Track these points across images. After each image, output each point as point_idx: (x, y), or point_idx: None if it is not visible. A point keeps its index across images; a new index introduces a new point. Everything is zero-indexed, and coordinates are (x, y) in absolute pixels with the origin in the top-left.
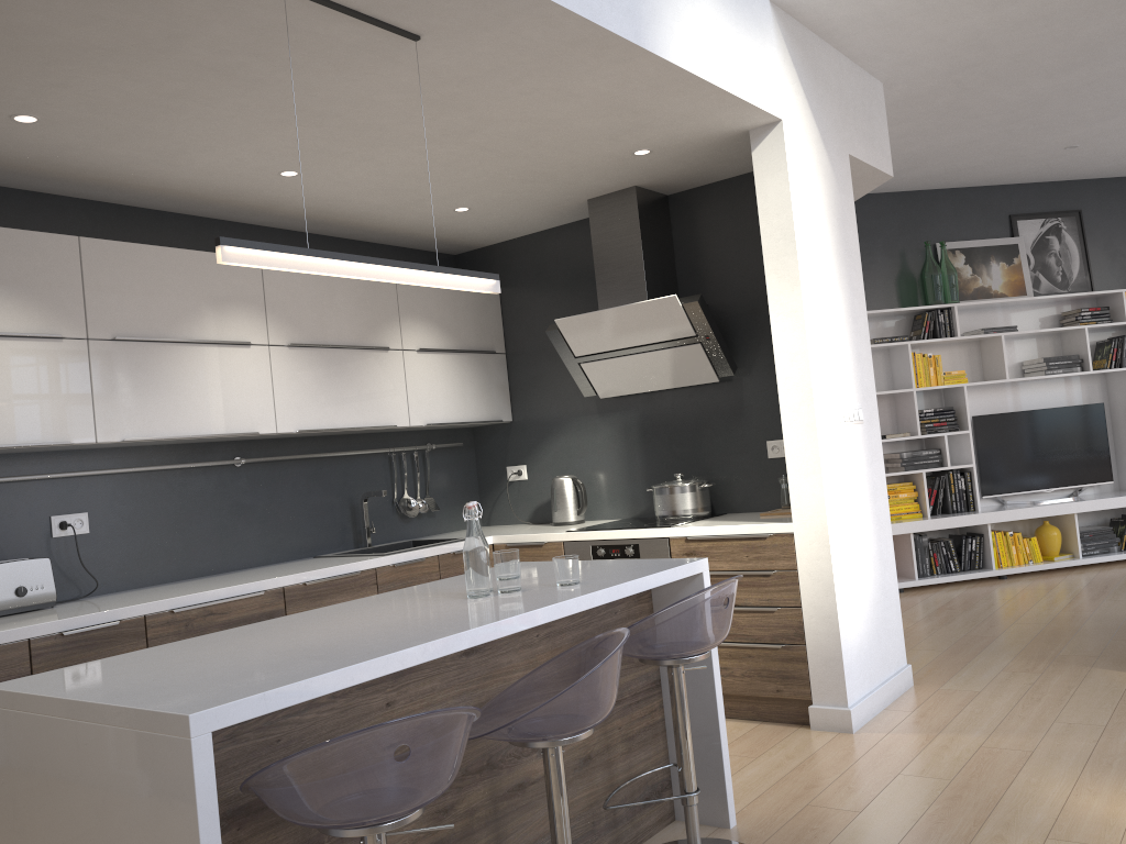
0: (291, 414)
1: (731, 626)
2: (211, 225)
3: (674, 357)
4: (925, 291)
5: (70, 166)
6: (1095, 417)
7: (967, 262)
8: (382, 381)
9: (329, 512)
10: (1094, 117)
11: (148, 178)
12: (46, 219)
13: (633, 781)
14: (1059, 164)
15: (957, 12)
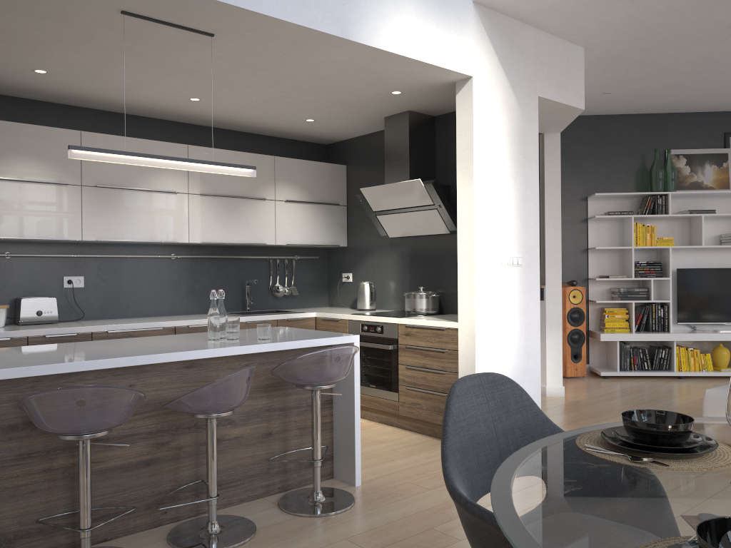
0: (199, 233)
1: (423, 380)
2: (168, 124)
3: (424, 216)
4: (650, 182)
5: (77, 93)
6: None
7: (687, 163)
8: (259, 218)
9: (227, 289)
10: None
11: (121, 100)
12: (73, 119)
13: (303, 452)
14: None
15: (608, 6)
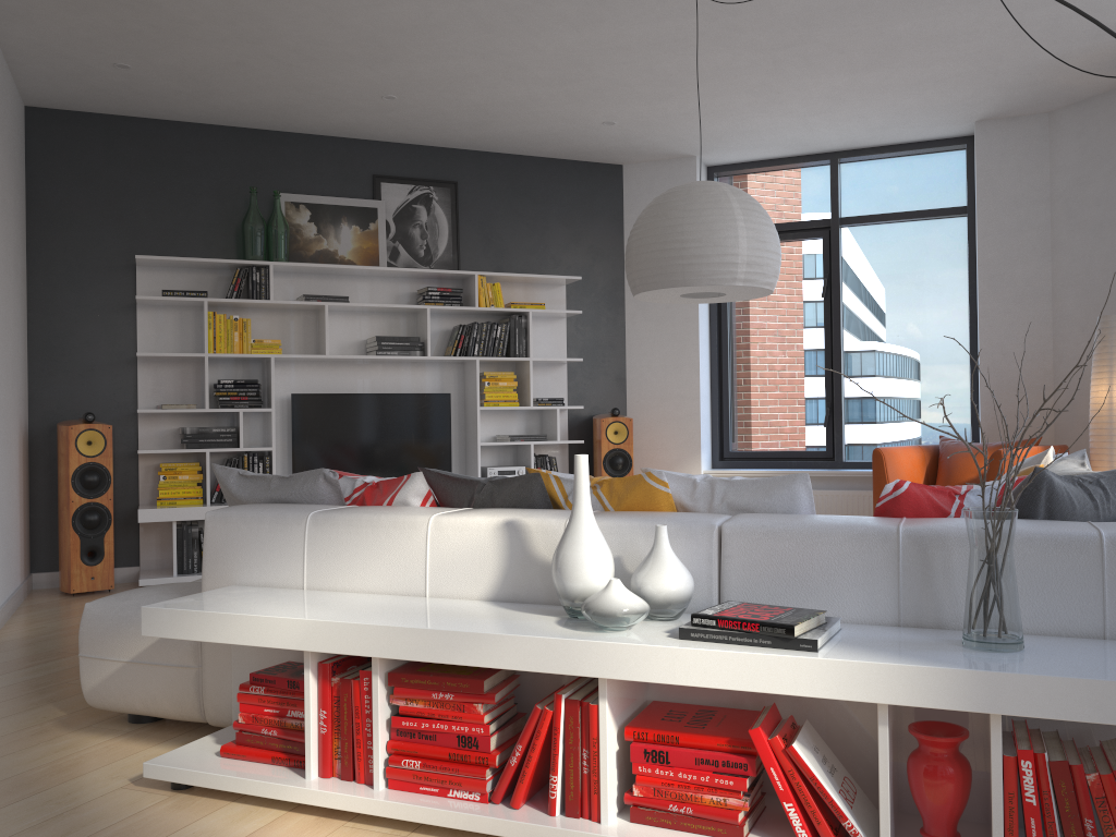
0: None
1: None
2: None
3: None
4: (243, 244)
5: None
6: (440, 408)
7: (312, 219)
8: None
9: None
10: (362, 54)
11: None
12: None
13: None
14: (406, 121)
15: None
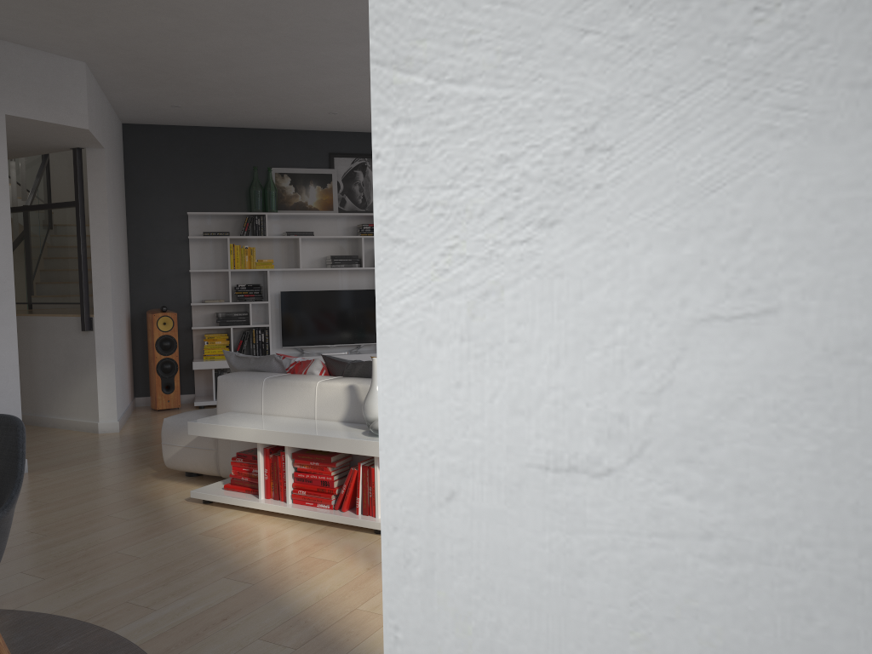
0: None
1: None
2: None
3: None
4: (250, 202)
5: None
6: (371, 298)
7: (292, 183)
8: None
9: None
10: (311, 97)
11: None
12: None
13: None
14: (346, 122)
15: (57, 27)
